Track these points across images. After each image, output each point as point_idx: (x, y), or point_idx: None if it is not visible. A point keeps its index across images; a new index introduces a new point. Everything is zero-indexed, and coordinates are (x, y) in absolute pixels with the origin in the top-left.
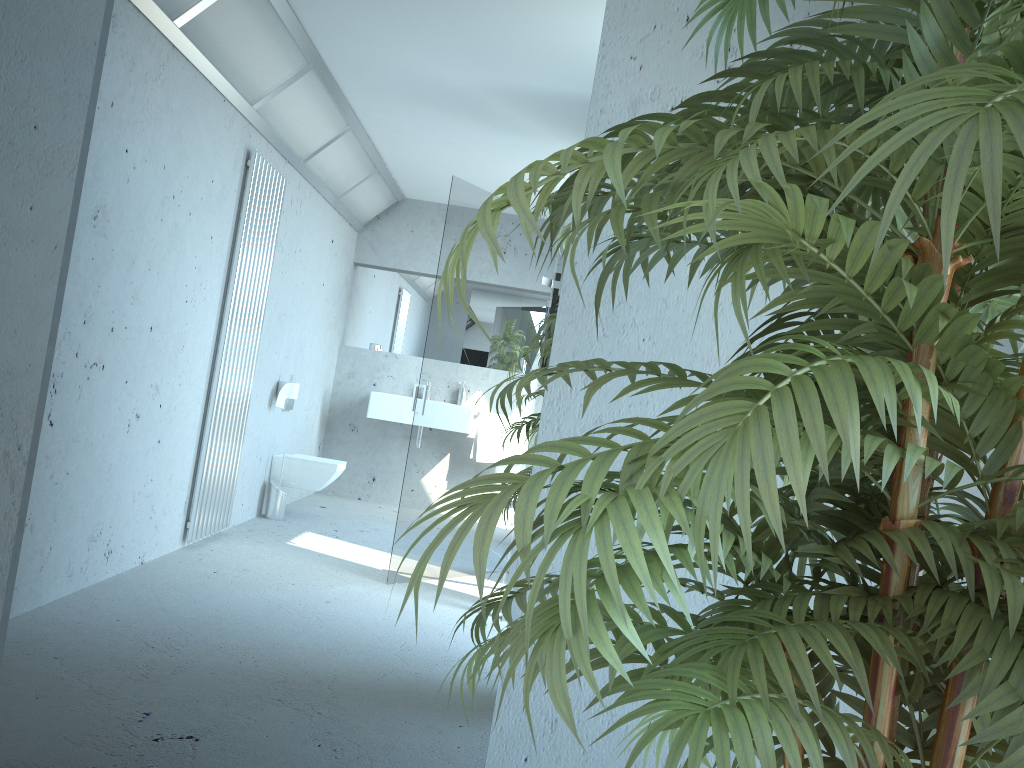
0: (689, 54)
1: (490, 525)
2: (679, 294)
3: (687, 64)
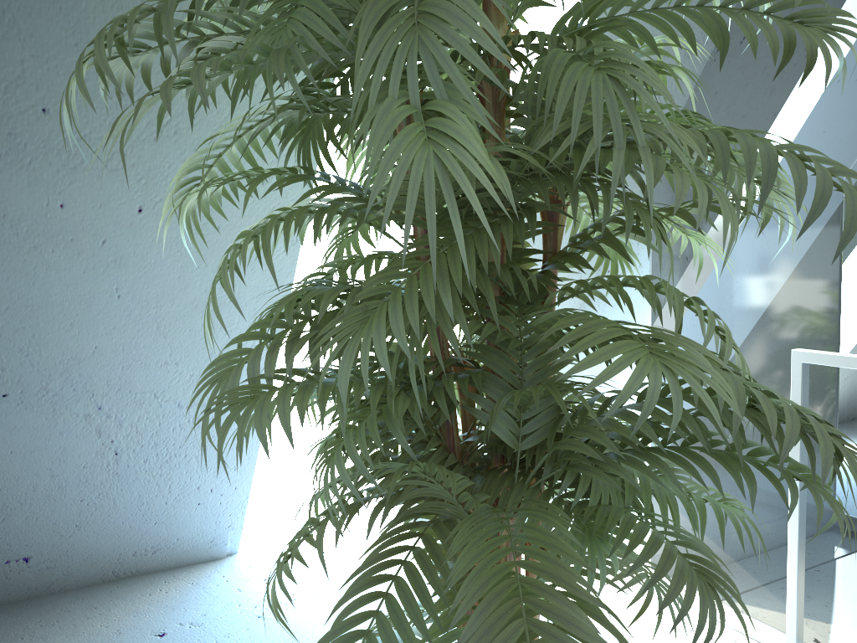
0: None
1: None
2: None
3: None
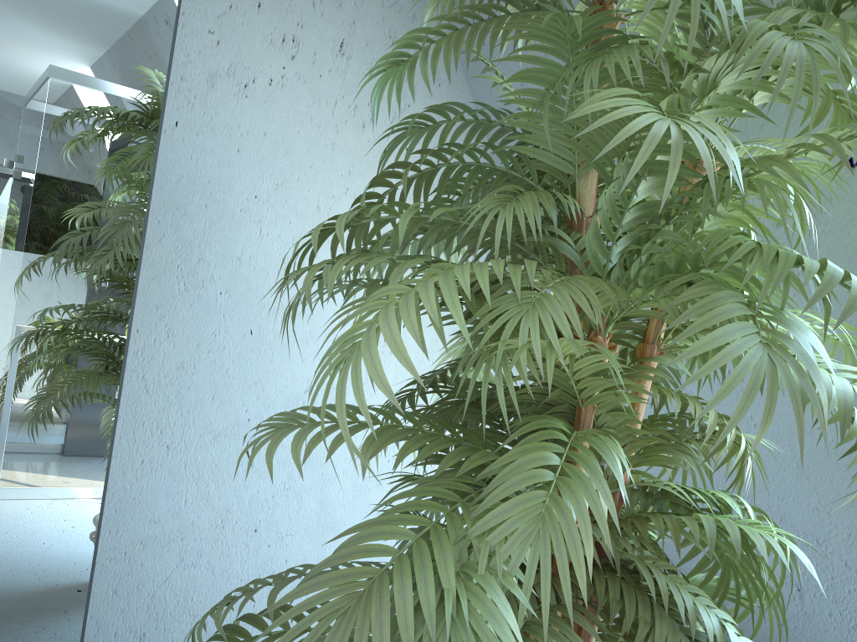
0: (261, 38)
1: (384, 635)
2: (251, 253)
3: (259, 47)
